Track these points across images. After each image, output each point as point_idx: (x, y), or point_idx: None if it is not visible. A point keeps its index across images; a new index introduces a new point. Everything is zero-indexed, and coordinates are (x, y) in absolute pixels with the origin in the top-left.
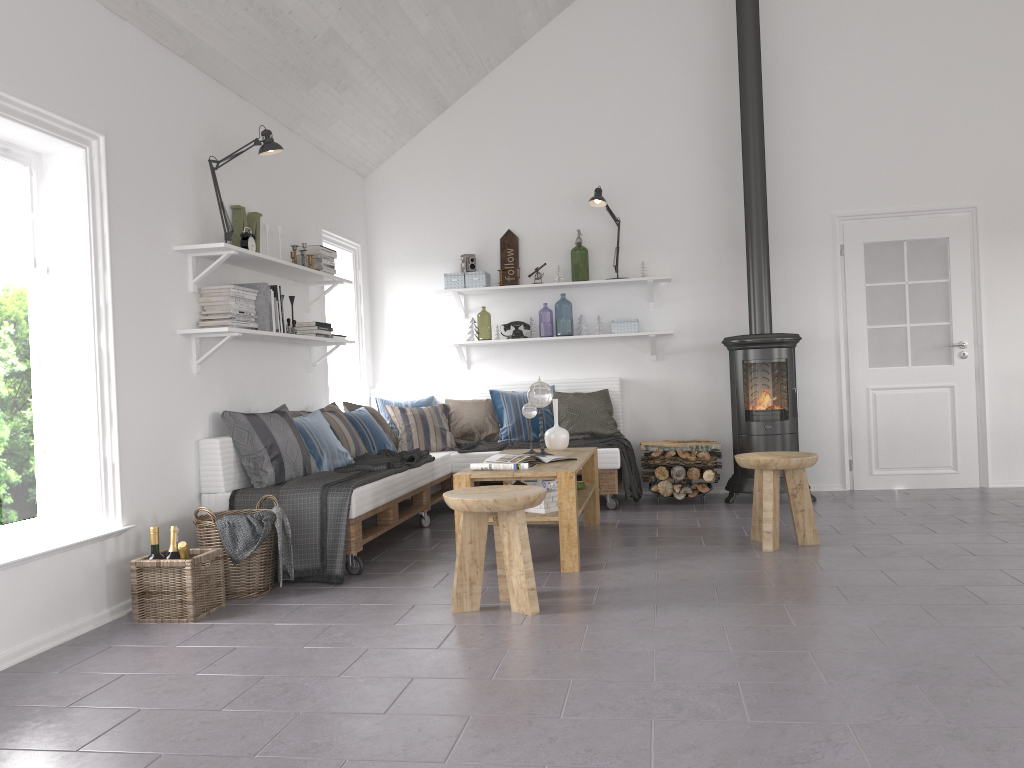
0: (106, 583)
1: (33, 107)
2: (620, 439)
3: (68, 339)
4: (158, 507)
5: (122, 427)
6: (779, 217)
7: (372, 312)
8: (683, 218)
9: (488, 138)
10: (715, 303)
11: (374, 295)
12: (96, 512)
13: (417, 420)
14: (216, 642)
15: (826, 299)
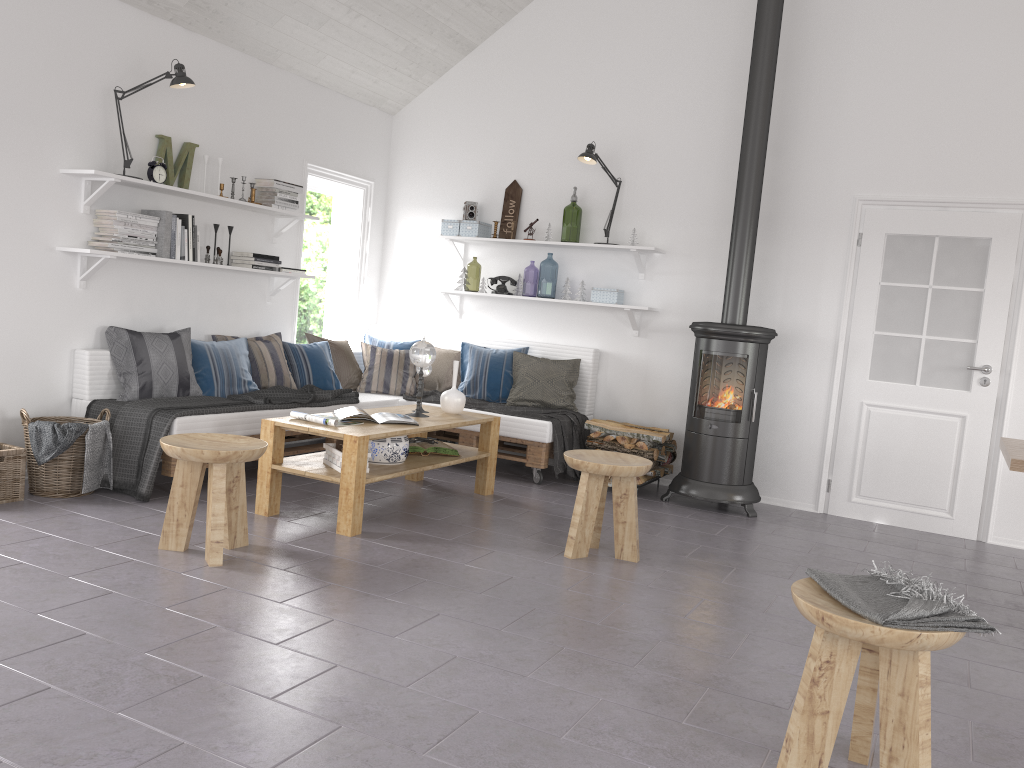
0: None
1: None
2: (567, 413)
3: None
4: (8, 403)
5: None
6: (793, 194)
7: (384, 250)
8: (689, 185)
9: (508, 82)
10: (708, 283)
11: (387, 233)
12: None
13: (382, 362)
14: None
15: (831, 294)
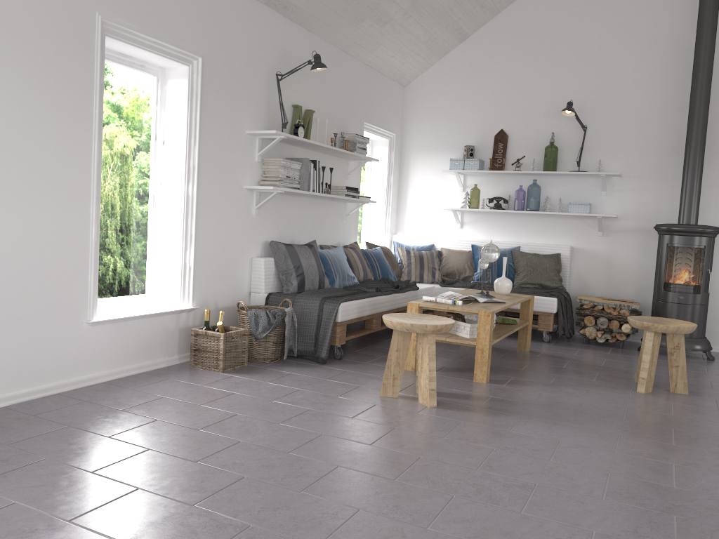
0: (178, 340)
1: (153, 40)
2: (561, 291)
3: (170, 186)
4: (219, 297)
5: (198, 245)
6: None
7: (400, 181)
8: (638, 128)
9: (494, 60)
10: (656, 196)
11: (402, 170)
12: (177, 295)
13: (416, 260)
14: (225, 387)
15: None
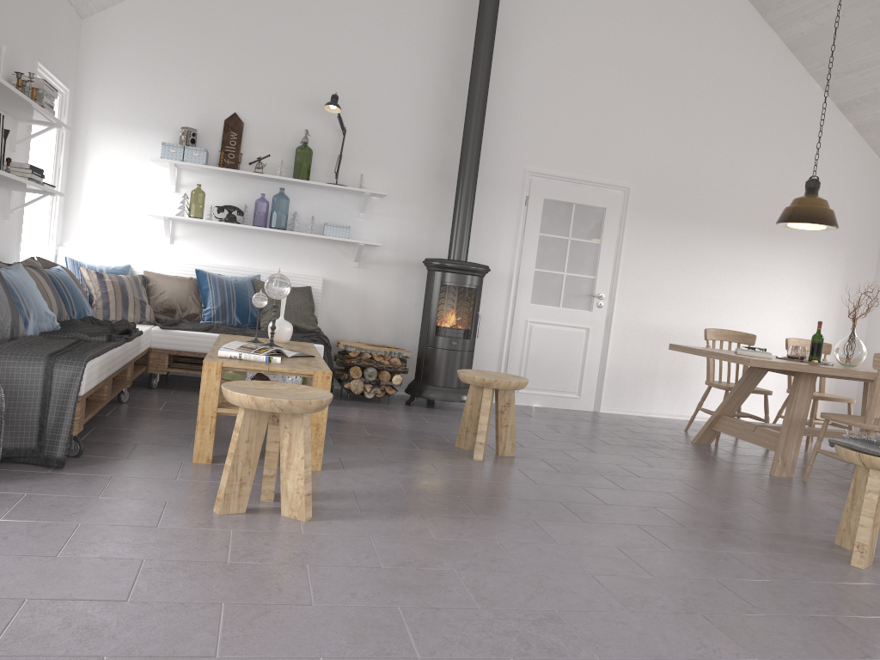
0: None
1: None
2: (321, 336)
3: None
4: None
5: None
6: (483, 161)
7: (70, 165)
8: (402, 142)
9: (227, 15)
10: (418, 225)
11: (75, 147)
12: None
13: (116, 288)
14: None
15: (508, 240)
